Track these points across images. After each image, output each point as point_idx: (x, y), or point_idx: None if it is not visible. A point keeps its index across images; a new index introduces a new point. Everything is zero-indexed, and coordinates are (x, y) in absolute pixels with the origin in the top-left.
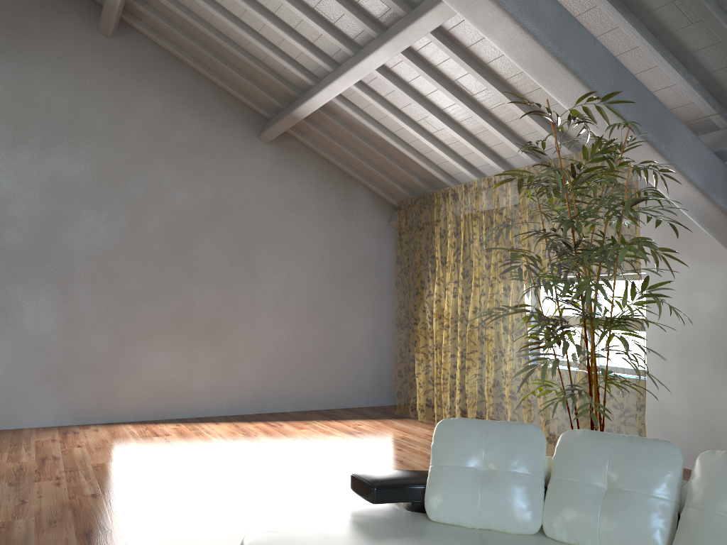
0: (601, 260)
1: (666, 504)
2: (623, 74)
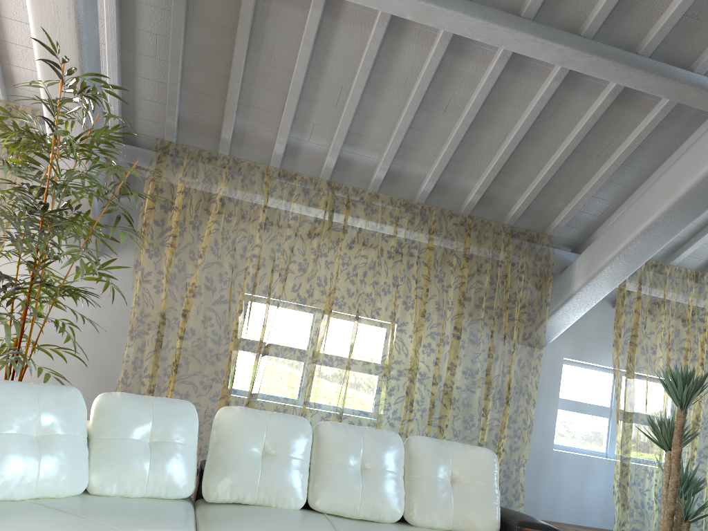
0: (60, 229)
1: (194, 449)
2: (99, 65)
